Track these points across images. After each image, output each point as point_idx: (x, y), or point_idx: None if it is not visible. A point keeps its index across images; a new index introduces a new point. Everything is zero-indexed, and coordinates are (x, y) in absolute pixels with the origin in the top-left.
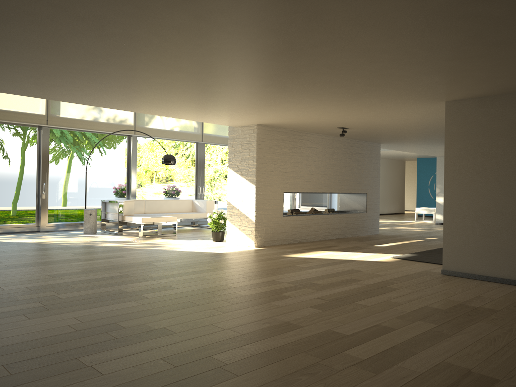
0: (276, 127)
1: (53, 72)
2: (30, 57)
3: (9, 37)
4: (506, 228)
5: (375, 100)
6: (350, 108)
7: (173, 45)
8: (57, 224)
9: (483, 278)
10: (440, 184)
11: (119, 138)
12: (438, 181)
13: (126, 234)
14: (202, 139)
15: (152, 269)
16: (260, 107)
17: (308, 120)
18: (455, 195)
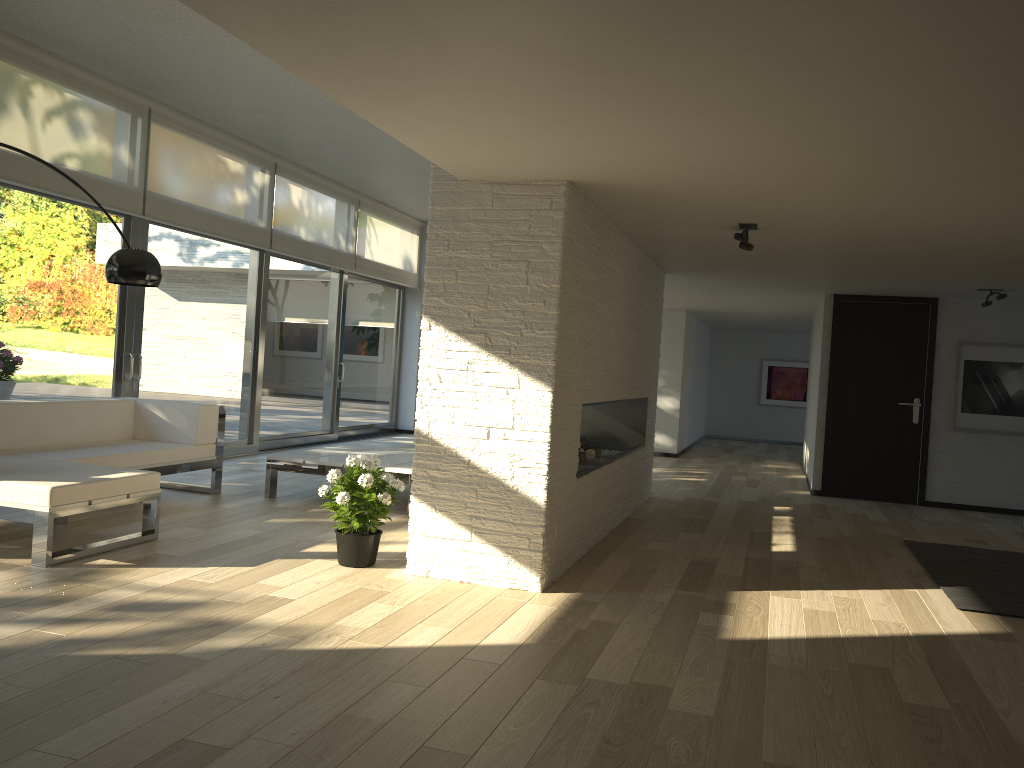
0: (587, 200)
1: None
2: None
3: None
4: None
5: None
6: None
7: None
8: None
9: None
10: (666, 368)
11: None
12: (662, 362)
13: None
14: (143, 209)
15: None
16: (810, 116)
17: (760, 189)
18: None
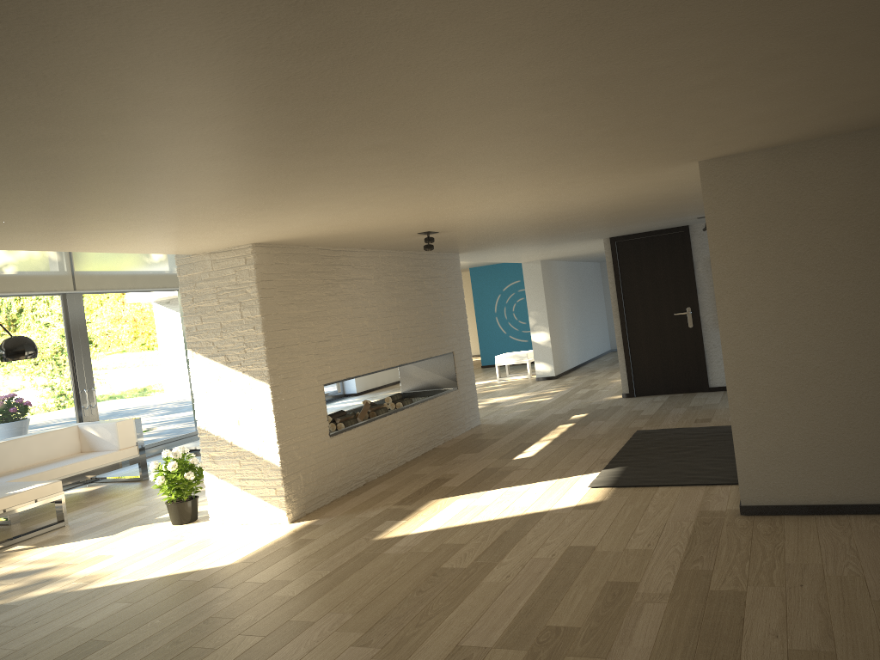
0: (290, 246)
1: None
2: None
3: None
4: (864, 403)
5: (572, 168)
6: (499, 190)
7: (209, 6)
8: None
9: (832, 511)
10: (534, 310)
11: None
12: (530, 306)
13: None
14: (74, 286)
15: None
16: (299, 205)
17: (376, 224)
18: (748, 351)
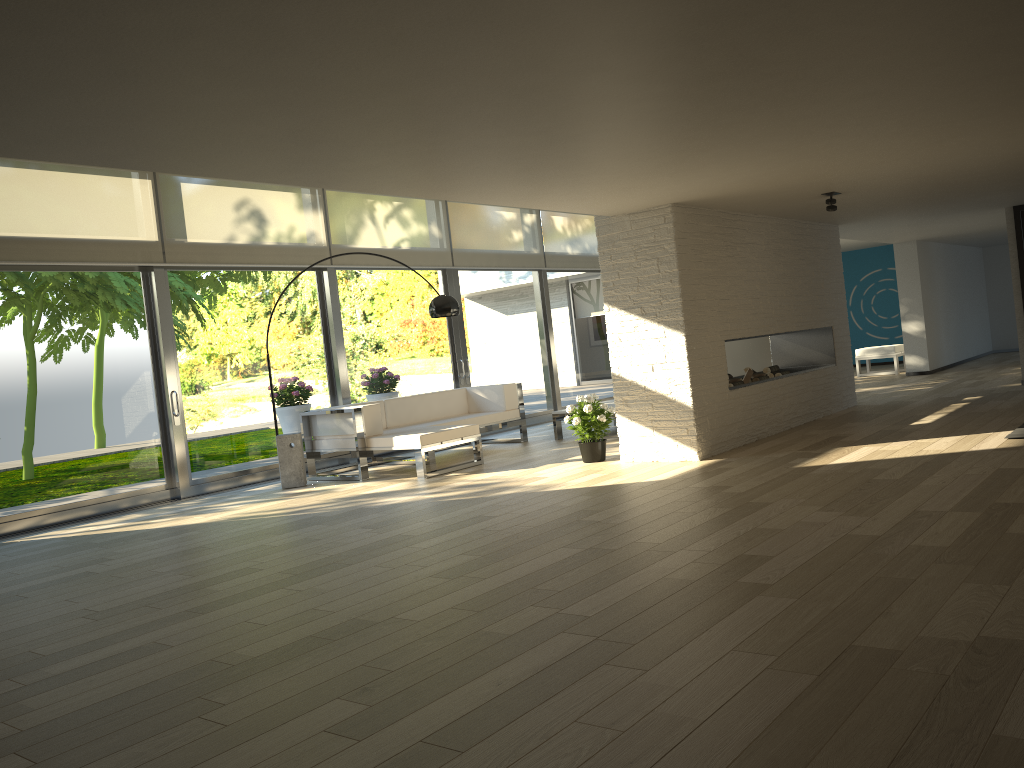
0: (698, 208)
1: (441, 106)
2: (457, 64)
3: (503, 3)
4: None
5: (1018, 113)
6: (934, 139)
7: None
8: (209, 478)
9: None
10: (906, 296)
11: (300, 278)
12: (901, 292)
13: (371, 476)
14: (452, 262)
15: (619, 530)
16: (751, 158)
17: (794, 181)
18: None
